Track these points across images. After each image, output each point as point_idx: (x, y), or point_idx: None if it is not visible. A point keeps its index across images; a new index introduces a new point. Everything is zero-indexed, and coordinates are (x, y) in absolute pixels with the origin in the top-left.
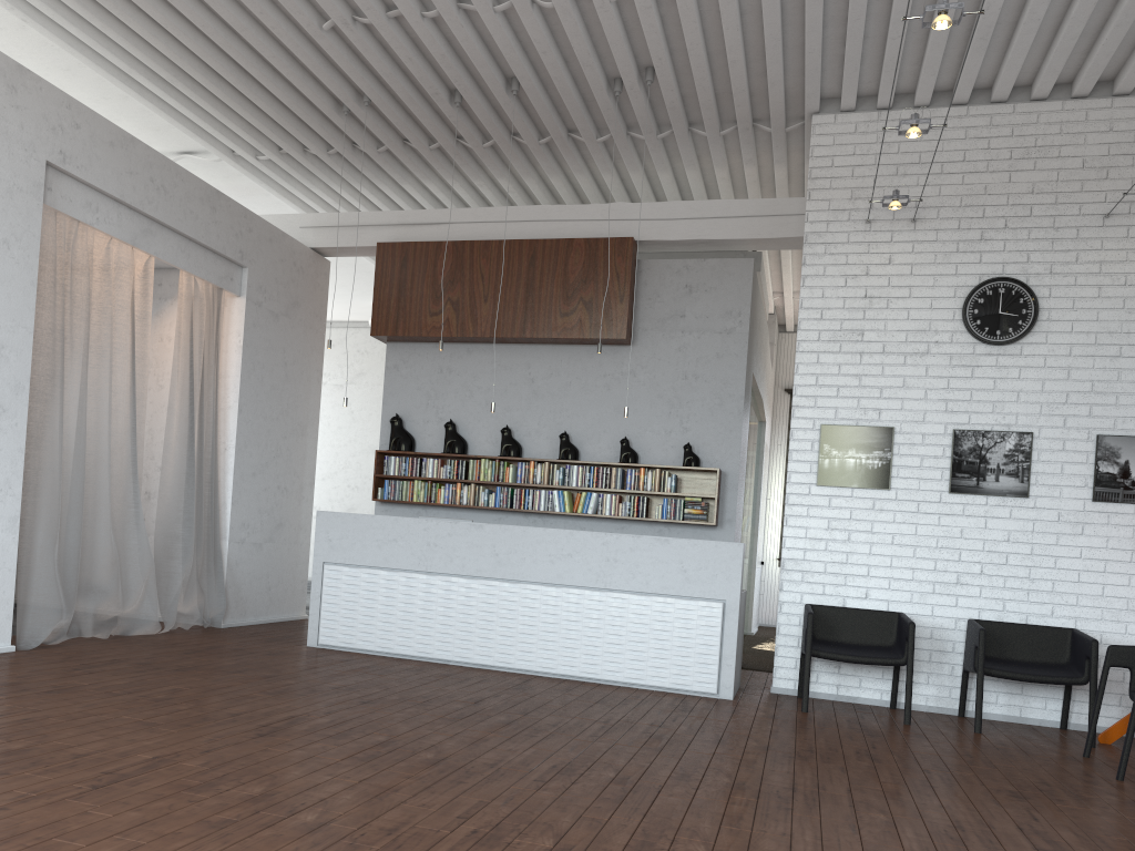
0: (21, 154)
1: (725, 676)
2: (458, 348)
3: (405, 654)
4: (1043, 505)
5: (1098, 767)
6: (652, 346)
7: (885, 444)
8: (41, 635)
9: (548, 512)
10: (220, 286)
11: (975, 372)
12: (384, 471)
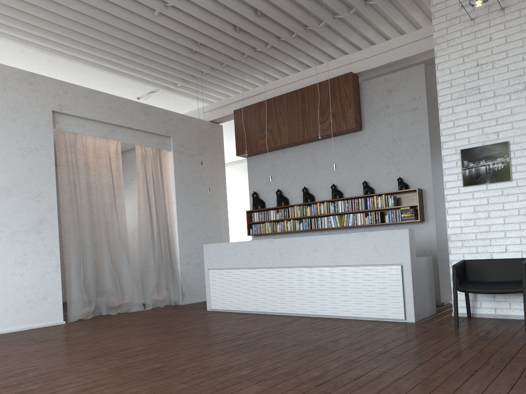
0: (39, 110)
1: (408, 308)
2: (278, 152)
3: (247, 310)
4: None
5: None
6: (373, 128)
7: (504, 153)
8: (77, 315)
9: (328, 228)
10: (157, 148)
11: None
12: (252, 220)
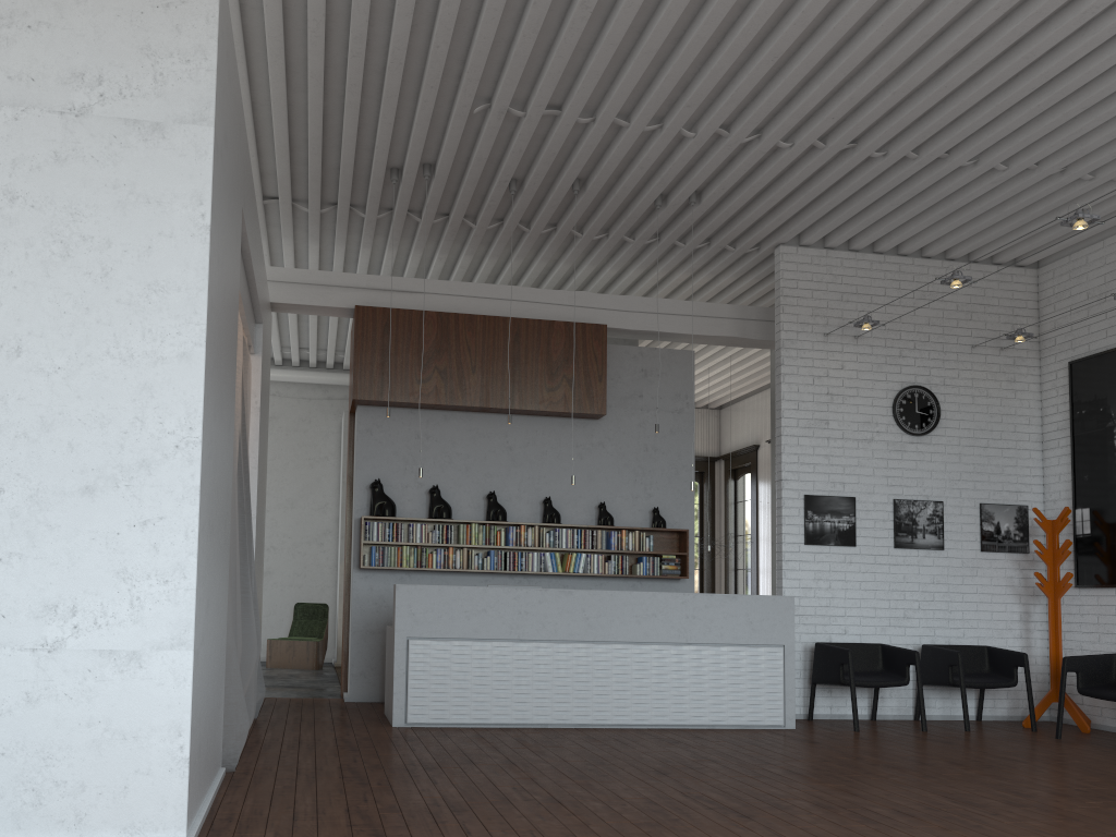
0: (239, 200)
1: (788, 709)
2: (434, 415)
3: (502, 723)
4: (952, 555)
5: (1087, 744)
6: (616, 421)
7: (850, 511)
8: (236, 751)
9: (543, 573)
10: (252, 343)
11: (904, 456)
12: (366, 537)
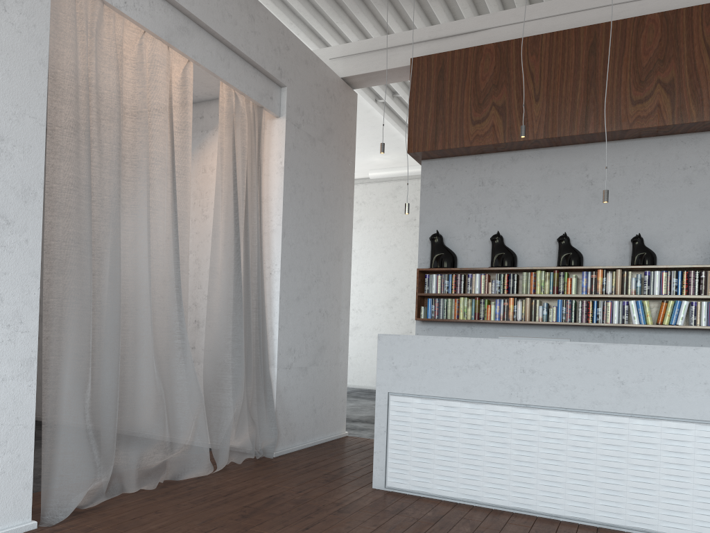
0: None
1: None
2: (500, 158)
3: (497, 504)
4: None
5: None
6: None
7: None
8: (70, 503)
9: (624, 325)
10: (260, 103)
11: None
12: (425, 290)
